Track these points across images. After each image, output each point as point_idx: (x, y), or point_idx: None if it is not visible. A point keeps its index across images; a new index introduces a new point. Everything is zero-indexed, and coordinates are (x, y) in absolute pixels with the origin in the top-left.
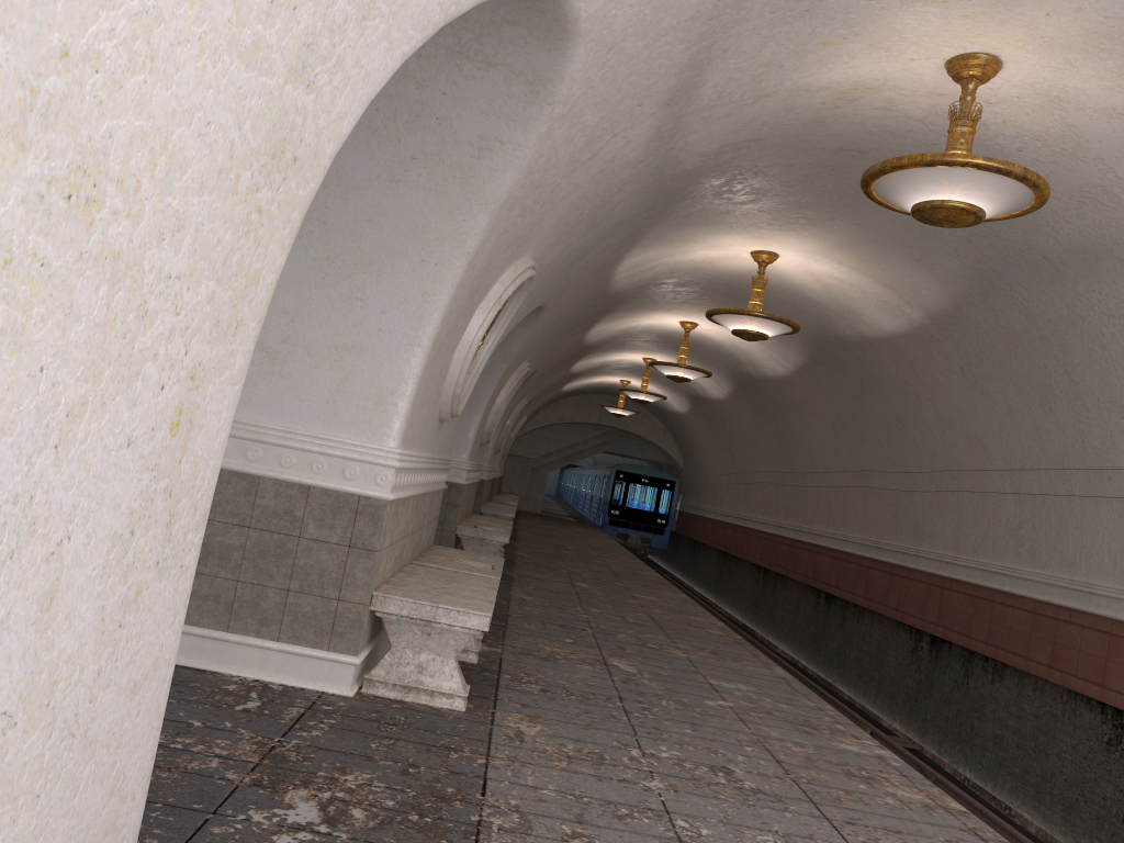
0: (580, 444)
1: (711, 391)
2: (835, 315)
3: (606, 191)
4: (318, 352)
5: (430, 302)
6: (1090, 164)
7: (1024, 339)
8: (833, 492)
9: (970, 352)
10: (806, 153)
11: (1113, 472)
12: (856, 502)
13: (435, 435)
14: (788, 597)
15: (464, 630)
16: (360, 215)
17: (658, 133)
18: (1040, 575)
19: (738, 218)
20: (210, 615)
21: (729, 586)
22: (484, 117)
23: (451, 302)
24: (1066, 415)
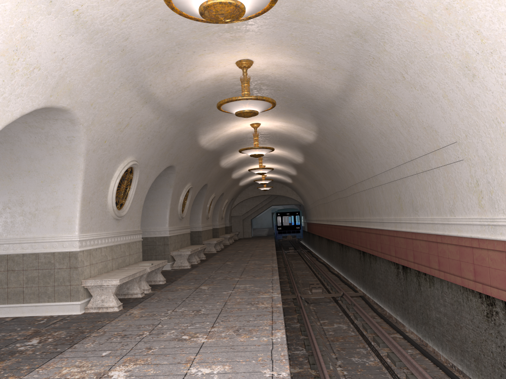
0: (260, 204)
1: (291, 172)
2: (296, 138)
3: (153, 128)
4: (47, 210)
5: (76, 187)
6: (305, 79)
7: (339, 135)
8: (334, 202)
9: (333, 142)
10: (227, 95)
11: (376, 176)
12: (339, 205)
13: (115, 224)
14: (334, 248)
15: (112, 285)
16: (46, 167)
17: (154, 109)
18: (374, 219)
19: (231, 117)
20: (33, 299)
21: (322, 249)
22: (66, 132)
23: (84, 185)
24: (361, 159)
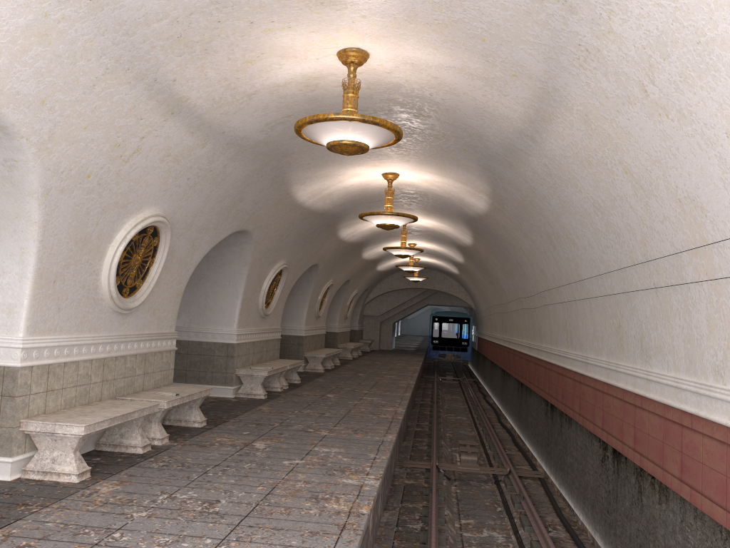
0: (408, 302)
1: (457, 258)
2: (459, 203)
3: (196, 163)
4: None
5: (25, 252)
6: (465, 96)
7: (526, 204)
8: (516, 314)
9: (516, 216)
10: None
11: (583, 282)
12: (522, 319)
13: (117, 322)
14: (510, 386)
15: (72, 436)
16: None
17: (192, 128)
18: (573, 355)
19: (346, 158)
20: None
21: (494, 382)
22: None
23: (41, 250)
24: (559, 249)
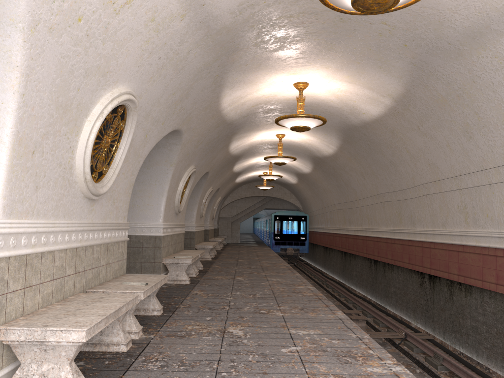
0: (252, 206)
1: (304, 169)
2: (348, 113)
3: (170, 40)
4: None
5: (1, 108)
6: None
7: (448, 99)
8: (368, 207)
9: (420, 116)
10: (296, 4)
11: None
12: (380, 210)
13: (86, 208)
14: (357, 264)
15: (69, 343)
16: None
17: None
18: (481, 232)
19: (277, 62)
20: None
21: (330, 263)
22: None
23: (22, 107)
24: (480, 138)
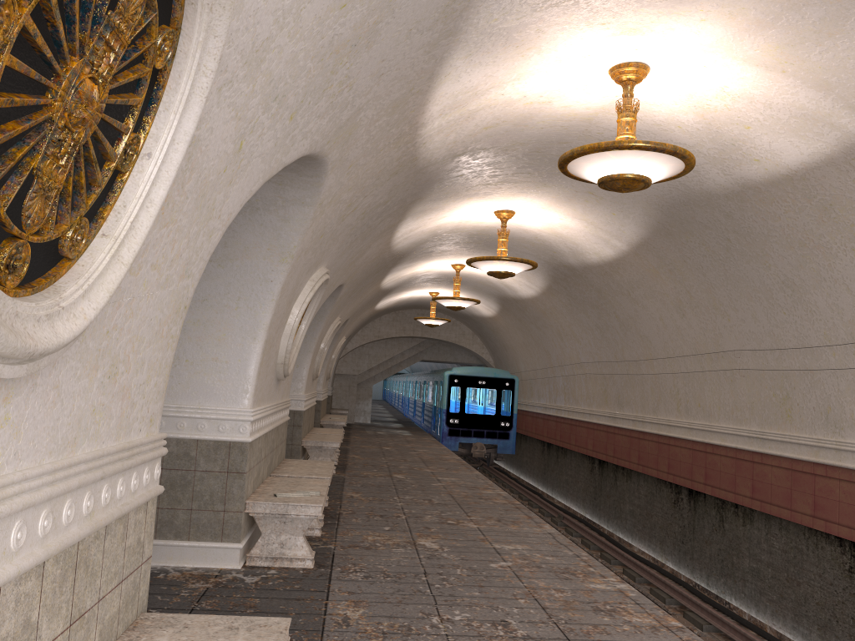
0: (398, 356)
1: (522, 290)
2: (707, 160)
3: None
4: None
5: None
6: None
7: None
8: (682, 378)
9: None
10: None
11: None
12: (719, 387)
13: None
14: (636, 491)
15: None
16: None
17: None
18: None
19: None
20: None
21: (559, 477)
22: None
23: None
24: None
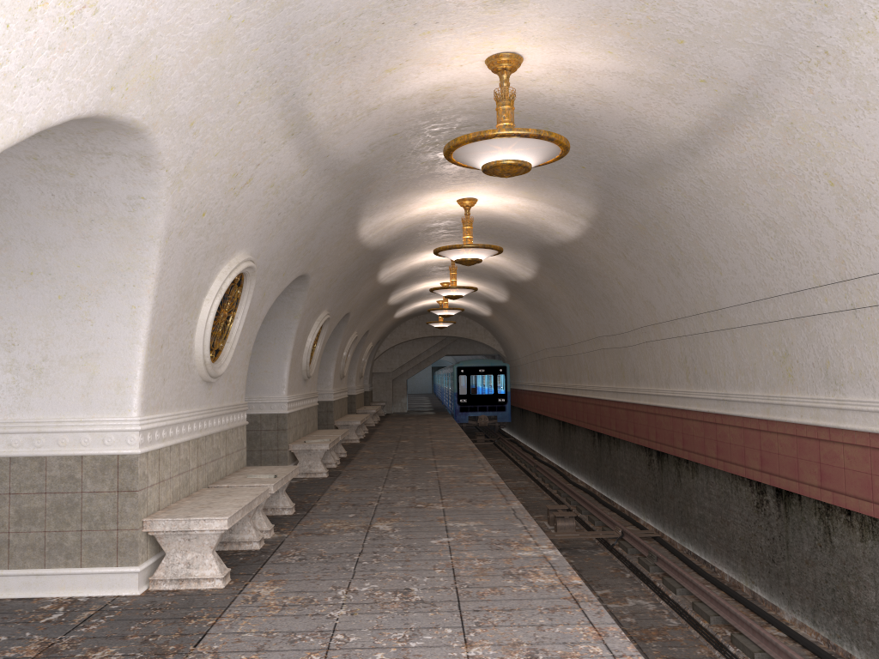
0: (425, 353)
1: (497, 297)
2: (538, 231)
3: (291, 195)
4: (70, 362)
5: (138, 312)
6: (618, 106)
7: (646, 227)
8: (587, 356)
9: (623, 242)
10: (439, 133)
11: (722, 311)
12: (600, 360)
13: (204, 393)
14: (578, 440)
15: (212, 532)
16: (72, 264)
17: (303, 151)
18: (701, 393)
19: (429, 182)
20: (30, 559)
21: (545, 439)
22: (125, 185)
23: (155, 308)
24: (687, 276)
